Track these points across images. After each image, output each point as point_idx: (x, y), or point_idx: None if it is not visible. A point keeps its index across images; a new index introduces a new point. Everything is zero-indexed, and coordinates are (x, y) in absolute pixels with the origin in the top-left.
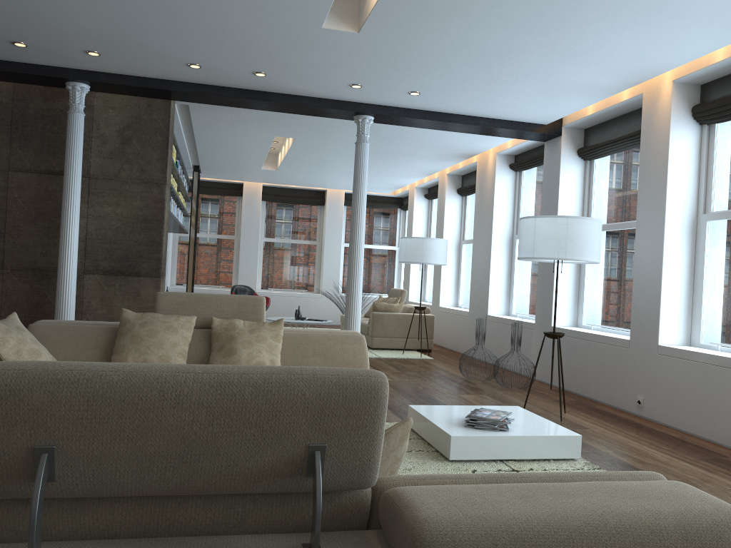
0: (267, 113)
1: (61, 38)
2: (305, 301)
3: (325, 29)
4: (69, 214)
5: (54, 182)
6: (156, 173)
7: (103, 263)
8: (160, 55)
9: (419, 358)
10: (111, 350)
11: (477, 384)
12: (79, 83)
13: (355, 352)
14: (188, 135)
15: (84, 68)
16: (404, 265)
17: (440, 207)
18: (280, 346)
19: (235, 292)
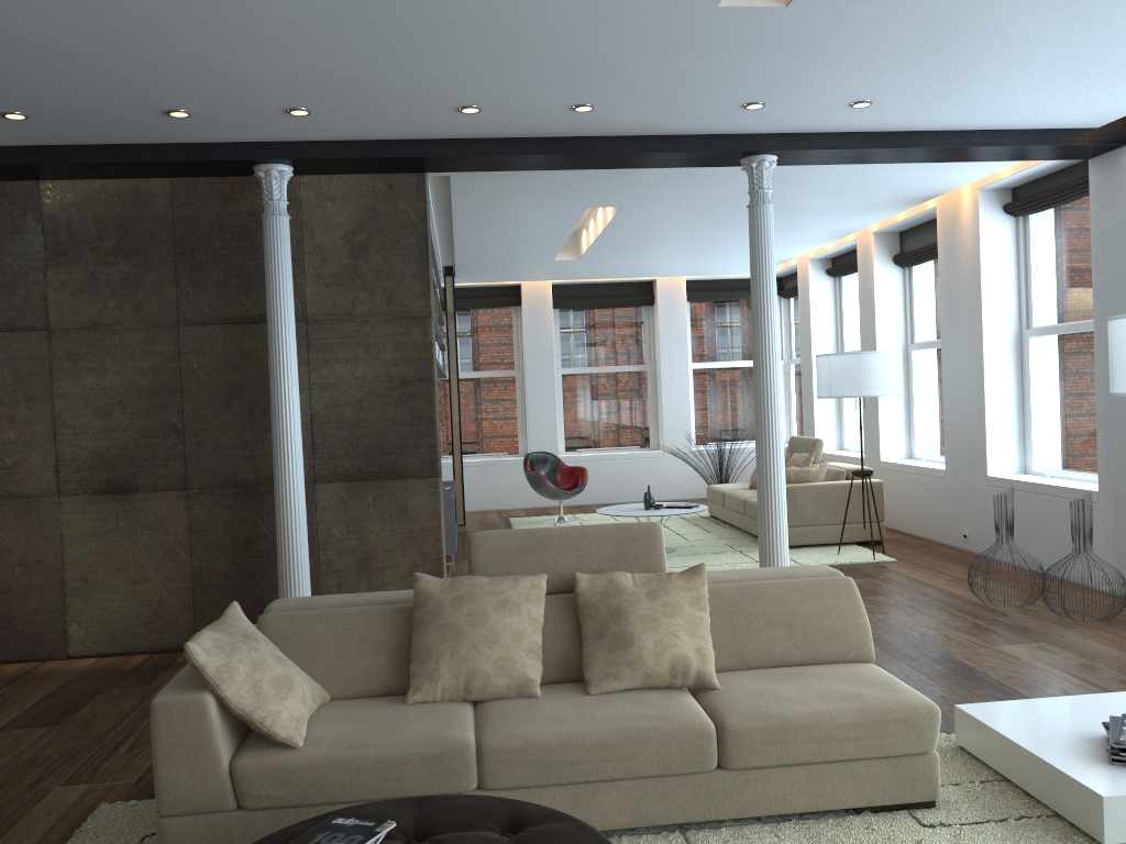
0: (582, 172)
1: (245, 93)
2: (639, 465)
3: (724, 8)
4: (283, 388)
5: (252, 335)
6: (413, 300)
7: (343, 462)
8: (413, 99)
9: (871, 561)
10: (404, 653)
11: (1012, 617)
12: (276, 165)
13: (842, 613)
14: (441, 223)
15: (282, 139)
16: (795, 390)
17: (865, 290)
18: (707, 619)
19: (531, 465)
